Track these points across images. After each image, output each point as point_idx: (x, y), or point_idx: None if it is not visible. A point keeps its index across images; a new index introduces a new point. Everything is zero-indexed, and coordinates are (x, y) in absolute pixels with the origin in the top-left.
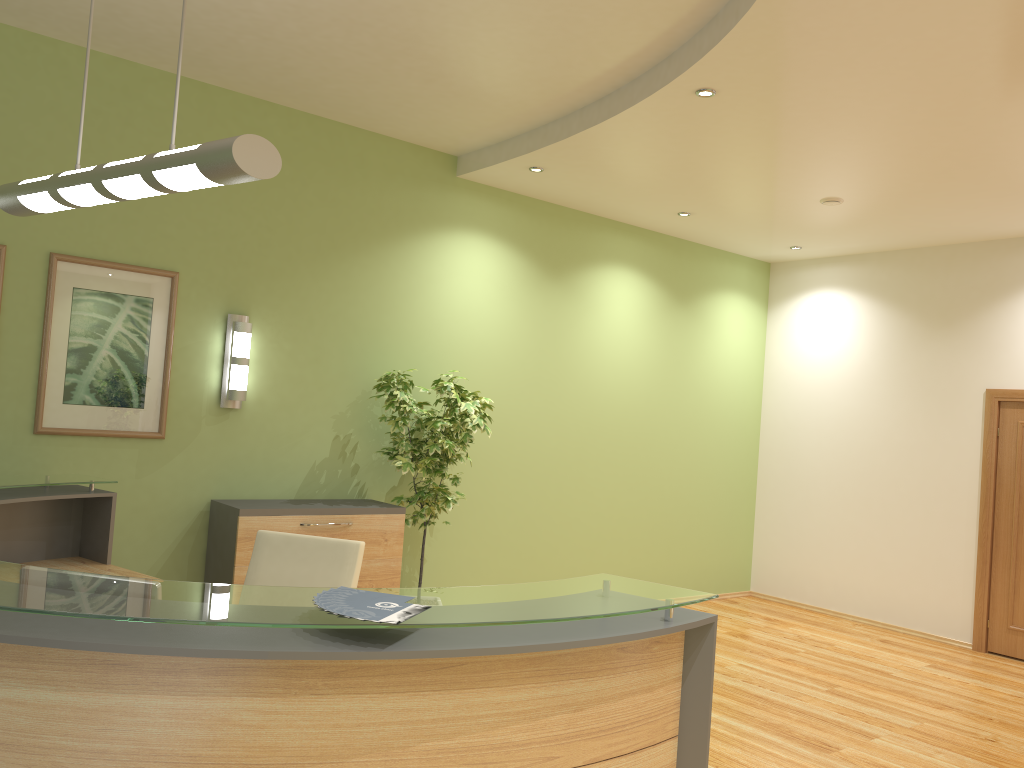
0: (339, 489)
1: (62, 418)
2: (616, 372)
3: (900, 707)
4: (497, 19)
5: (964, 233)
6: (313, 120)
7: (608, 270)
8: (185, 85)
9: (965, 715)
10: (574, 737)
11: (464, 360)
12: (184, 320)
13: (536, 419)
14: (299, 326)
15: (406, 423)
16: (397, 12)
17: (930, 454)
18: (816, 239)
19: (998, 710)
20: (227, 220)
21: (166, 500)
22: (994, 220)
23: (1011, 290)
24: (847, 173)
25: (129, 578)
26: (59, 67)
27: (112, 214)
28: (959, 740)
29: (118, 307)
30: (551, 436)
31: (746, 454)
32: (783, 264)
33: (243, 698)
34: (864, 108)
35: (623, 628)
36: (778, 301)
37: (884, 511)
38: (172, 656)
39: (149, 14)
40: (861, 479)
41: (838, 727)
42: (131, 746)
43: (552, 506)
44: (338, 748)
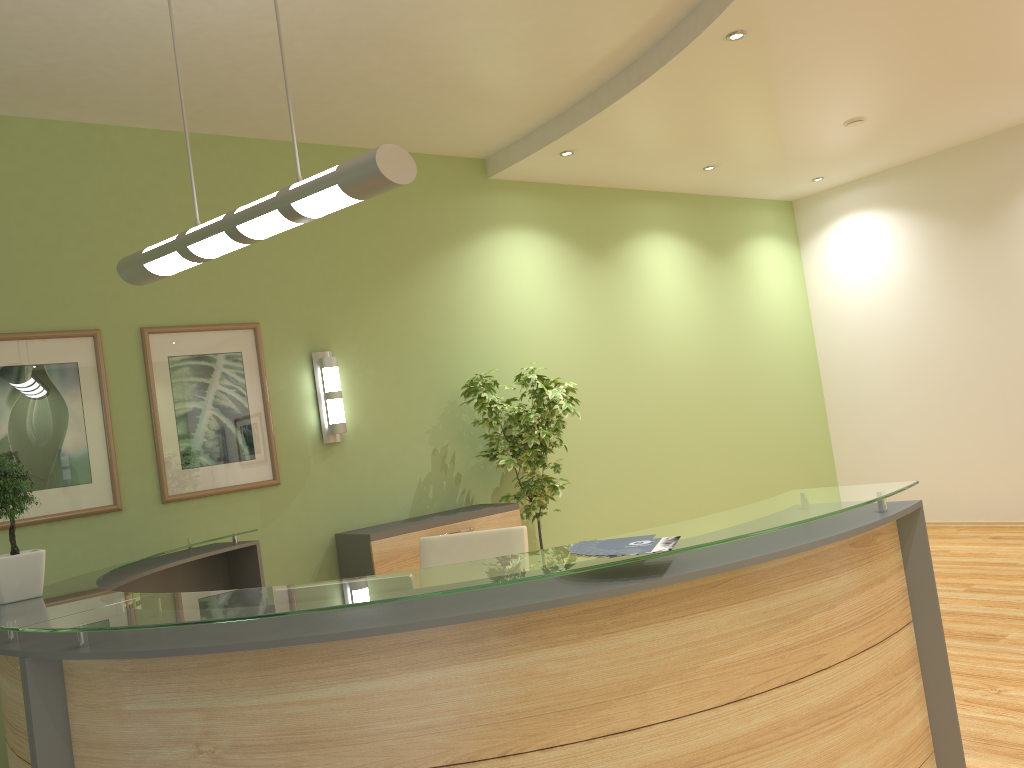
0: (447, 500)
1: (184, 483)
2: (674, 336)
3: None
4: (529, 8)
5: (984, 126)
6: (347, 152)
7: (645, 239)
8: (226, 143)
9: None
10: (834, 633)
11: (534, 353)
12: (273, 367)
13: (611, 396)
14: (378, 351)
15: (499, 422)
16: (433, 22)
17: (997, 348)
18: (838, 165)
19: None
20: (291, 263)
21: (294, 543)
22: (1014, 106)
23: None
24: (871, 88)
25: (386, 574)
26: (111, 150)
27: (187, 279)
28: None
29: (212, 367)
30: (629, 410)
31: (811, 390)
32: (805, 199)
33: (543, 650)
34: (890, 17)
35: (851, 524)
36: (808, 236)
37: (963, 413)
38: (470, 624)
39: (193, 78)
40: (932, 388)
41: (993, 618)
42: (452, 716)
43: (644, 477)
44: (638, 680)
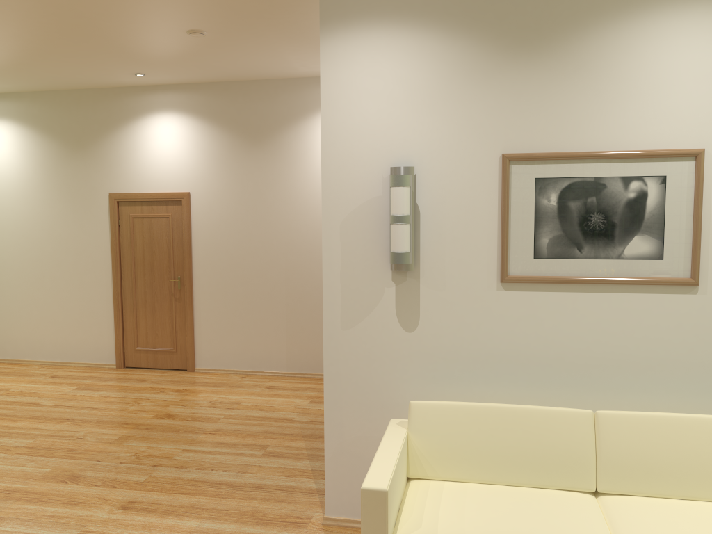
0: None
1: None
2: None
3: (28, 430)
4: None
5: (80, 82)
6: None
7: None
8: None
9: (75, 423)
10: None
11: None
12: None
13: None
14: None
15: None
16: None
17: (80, 241)
18: None
19: (102, 412)
20: None
21: None
22: (92, 74)
23: (118, 124)
24: None
25: None
26: None
27: None
28: (56, 445)
29: None
30: None
31: None
32: None
33: None
34: None
35: None
36: None
37: (54, 284)
38: None
39: None
40: (36, 263)
41: None
42: None
43: None
44: None
